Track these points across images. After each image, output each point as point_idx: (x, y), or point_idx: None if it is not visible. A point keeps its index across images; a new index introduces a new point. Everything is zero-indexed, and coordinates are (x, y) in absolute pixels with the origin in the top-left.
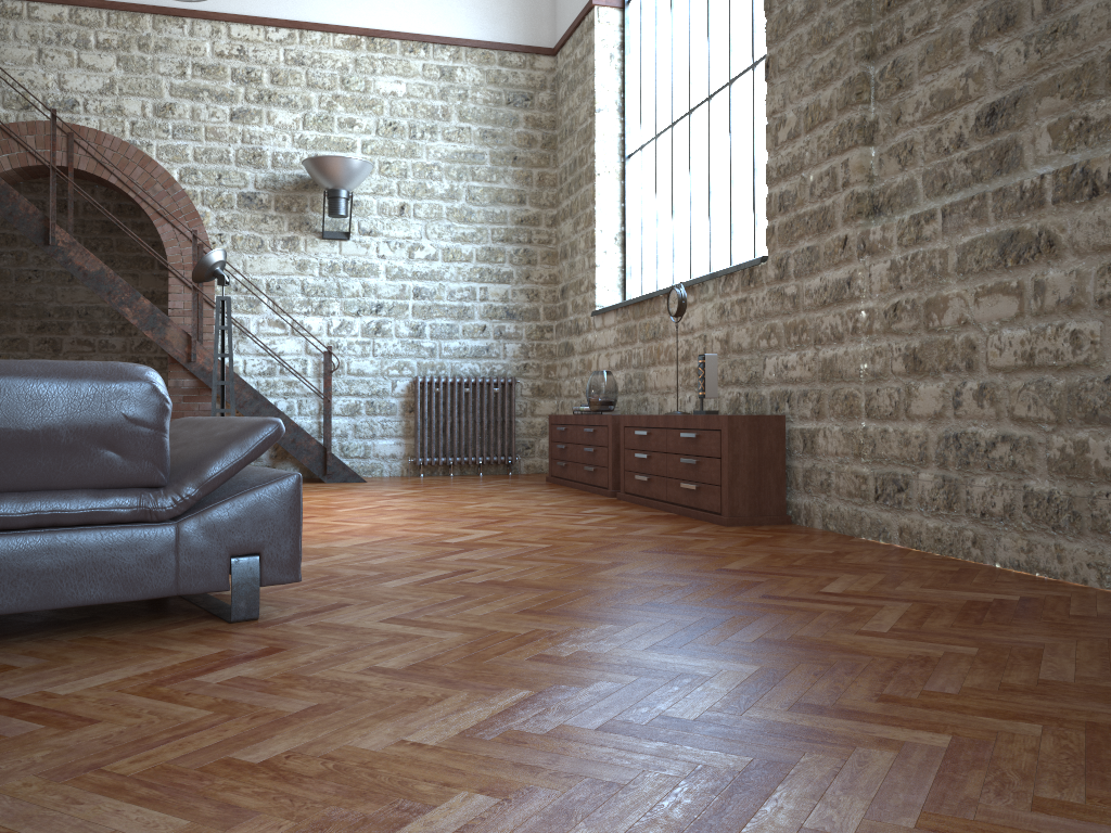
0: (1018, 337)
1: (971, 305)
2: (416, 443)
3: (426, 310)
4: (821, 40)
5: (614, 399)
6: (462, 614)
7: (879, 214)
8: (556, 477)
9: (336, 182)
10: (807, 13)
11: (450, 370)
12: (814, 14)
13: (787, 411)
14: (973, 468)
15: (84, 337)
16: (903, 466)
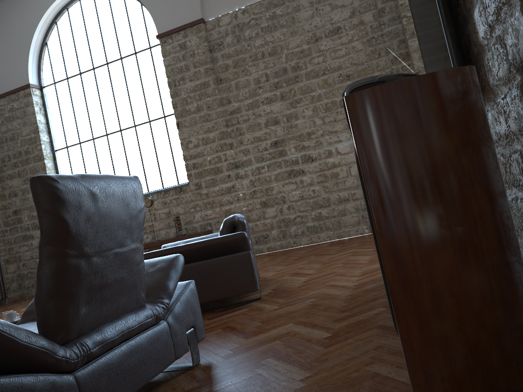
0: (297, 193)
1: (281, 187)
2: None
3: None
4: (206, 119)
5: None
6: (282, 268)
7: (238, 167)
8: None
9: None
10: (197, 111)
11: None
12: (200, 111)
13: (209, 228)
14: (290, 225)
15: None
16: (265, 232)
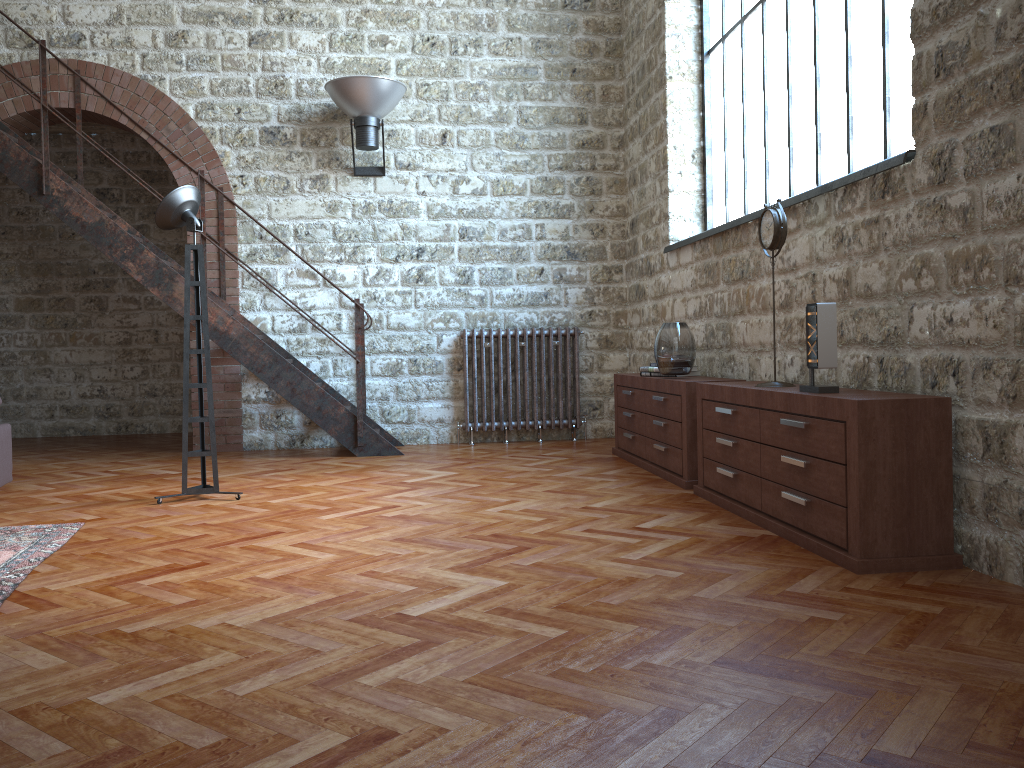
0: None
1: None
2: (465, 405)
3: (474, 253)
4: None
5: (690, 359)
6: None
7: None
8: (623, 450)
9: (363, 108)
10: None
11: (504, 321)
12: None
13: (952, 390)
14: None
15: (129, 295)
16: None
